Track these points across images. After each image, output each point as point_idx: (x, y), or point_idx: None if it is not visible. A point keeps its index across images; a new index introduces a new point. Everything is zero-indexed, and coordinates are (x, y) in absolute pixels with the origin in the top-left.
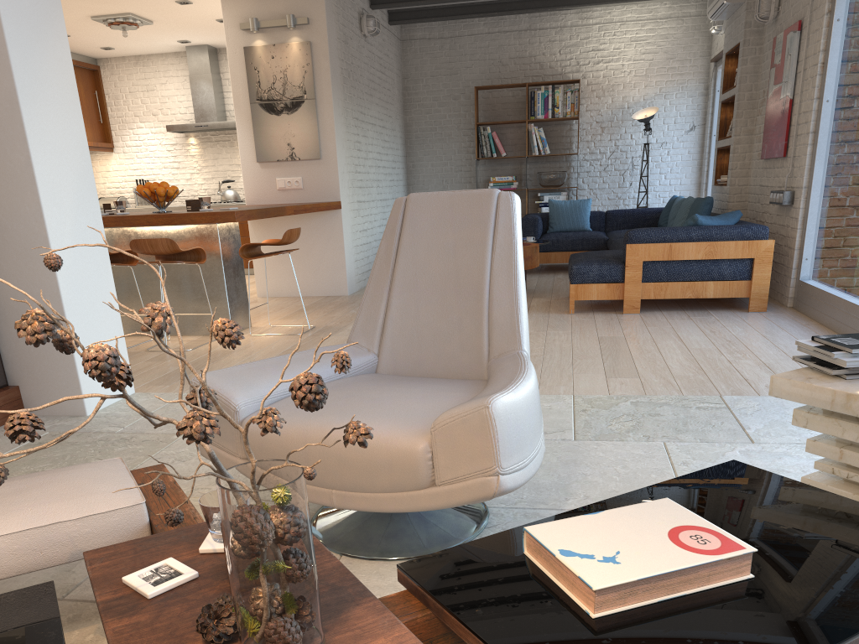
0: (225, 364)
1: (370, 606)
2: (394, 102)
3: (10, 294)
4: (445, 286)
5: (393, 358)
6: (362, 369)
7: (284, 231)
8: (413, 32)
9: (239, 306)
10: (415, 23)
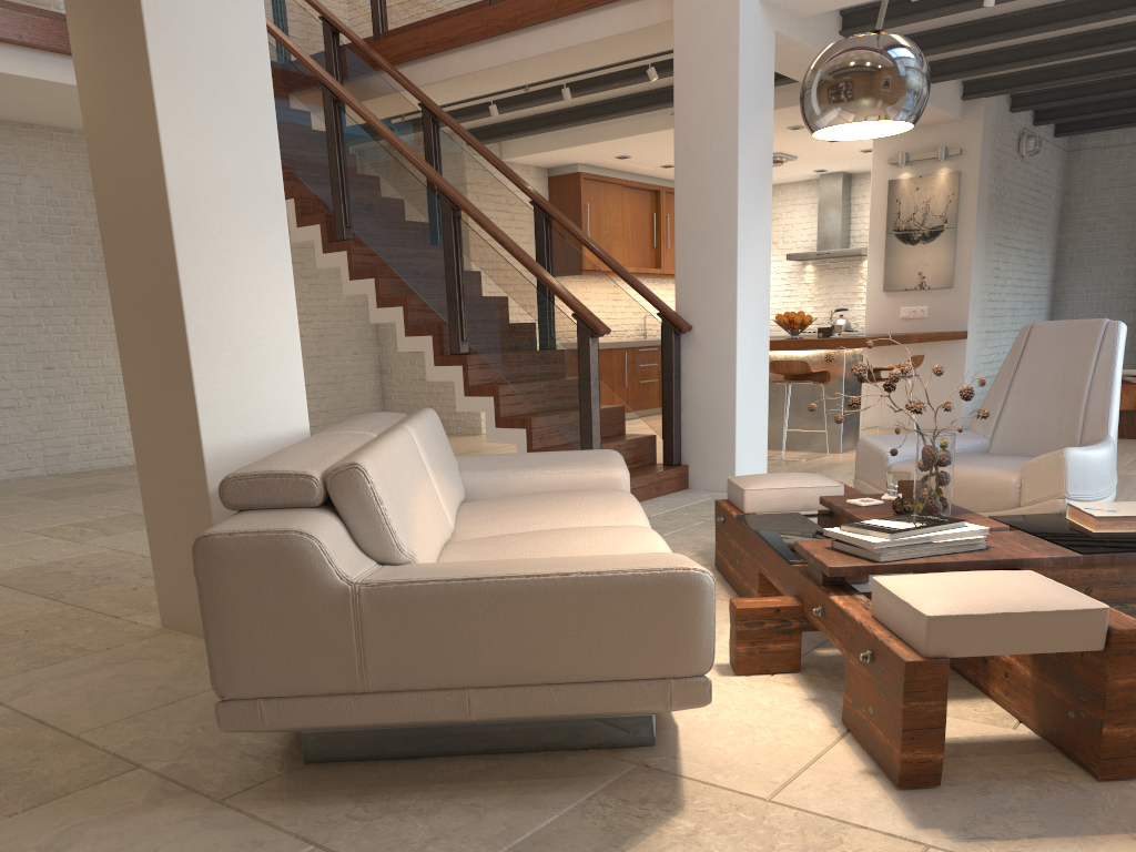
0: (838, 471)
1: (972, 514)
2: (1048, 221)
3: (698, 395)
4: (1052, 389)
5: (1002, 442)
6: (976, 448)
7: (900, 361)
8: (1085, 141)
9: (850, 427)
10: (1087, 133)
